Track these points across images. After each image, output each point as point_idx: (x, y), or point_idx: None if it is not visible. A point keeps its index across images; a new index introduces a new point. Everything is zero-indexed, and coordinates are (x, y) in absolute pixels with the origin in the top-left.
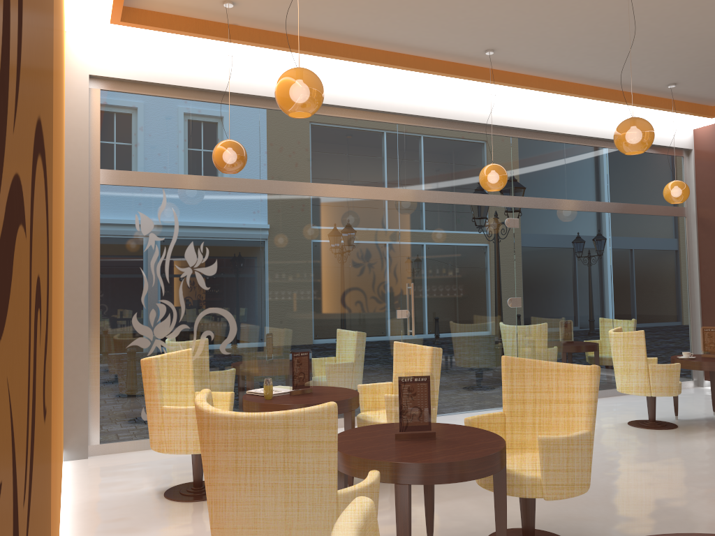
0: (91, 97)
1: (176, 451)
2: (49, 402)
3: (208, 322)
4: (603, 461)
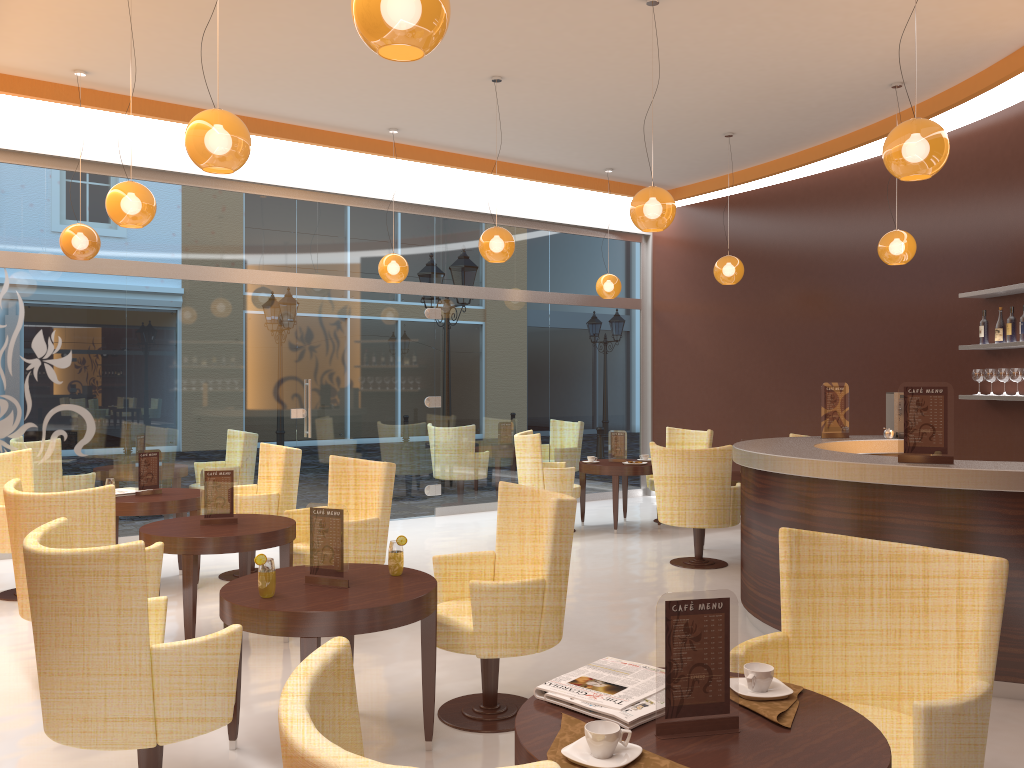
0: None
1: (8, 549)
2: None
3: (60, 421)
4: None
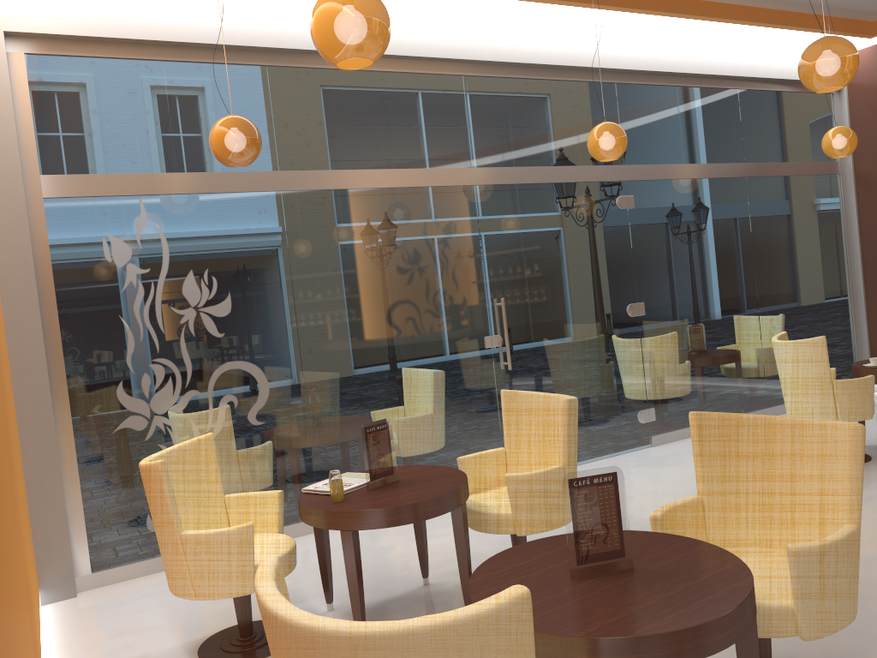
0: (12, 66)
1: (210, 595)
2: None
3: (227, 383)
4: None
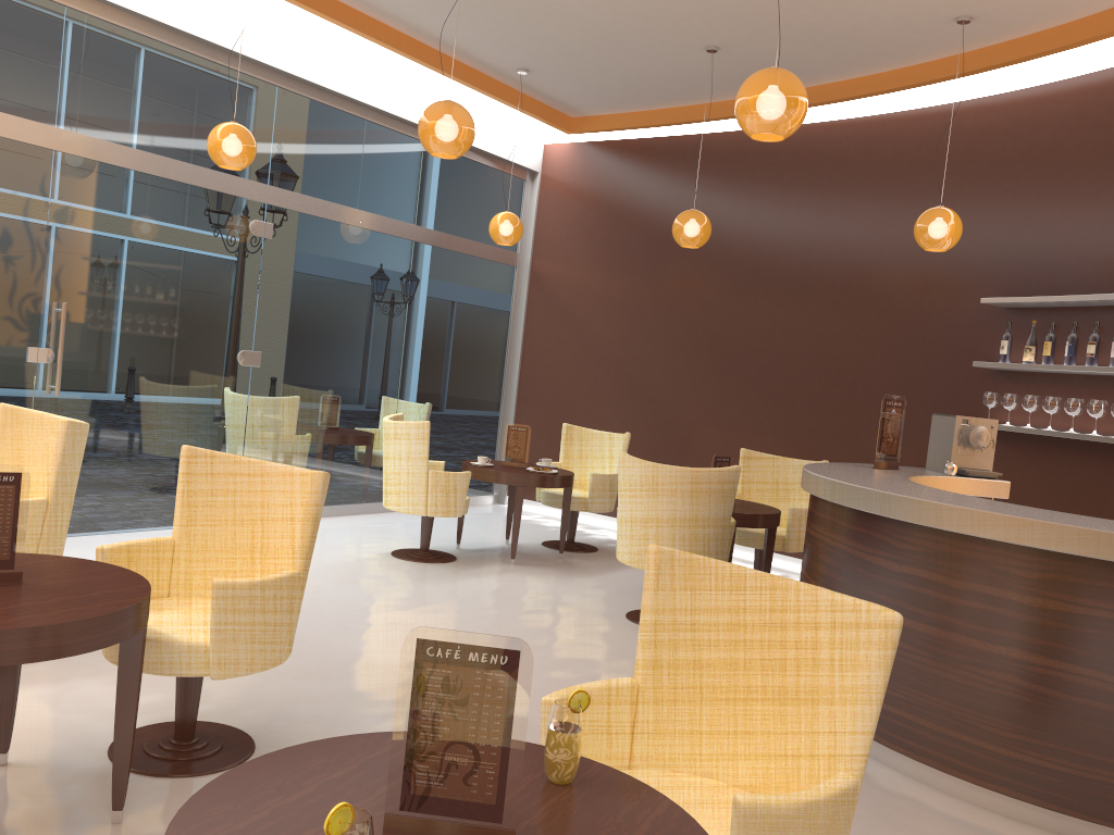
0: None
1: None
2: None
3: None
4: (340, 610)
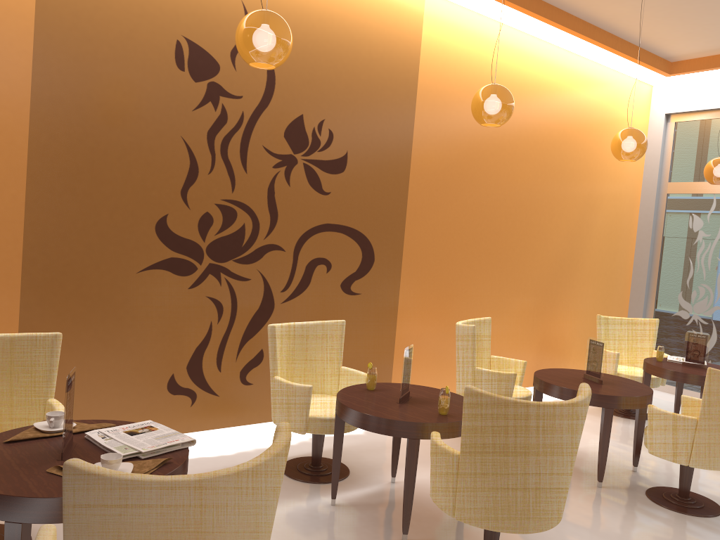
0: (668, 129)
1: None
2: (378, 295)
3: None
4: None
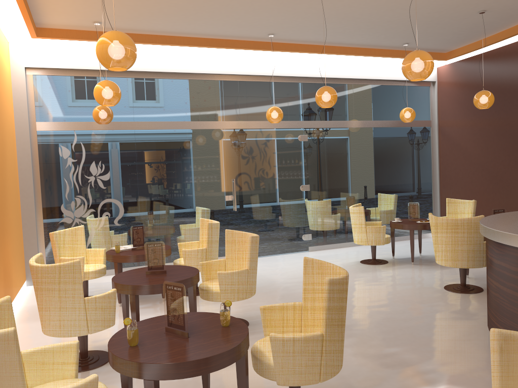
0: (28, 80)
1: None
2: None
3: (106, 207)
4: None
